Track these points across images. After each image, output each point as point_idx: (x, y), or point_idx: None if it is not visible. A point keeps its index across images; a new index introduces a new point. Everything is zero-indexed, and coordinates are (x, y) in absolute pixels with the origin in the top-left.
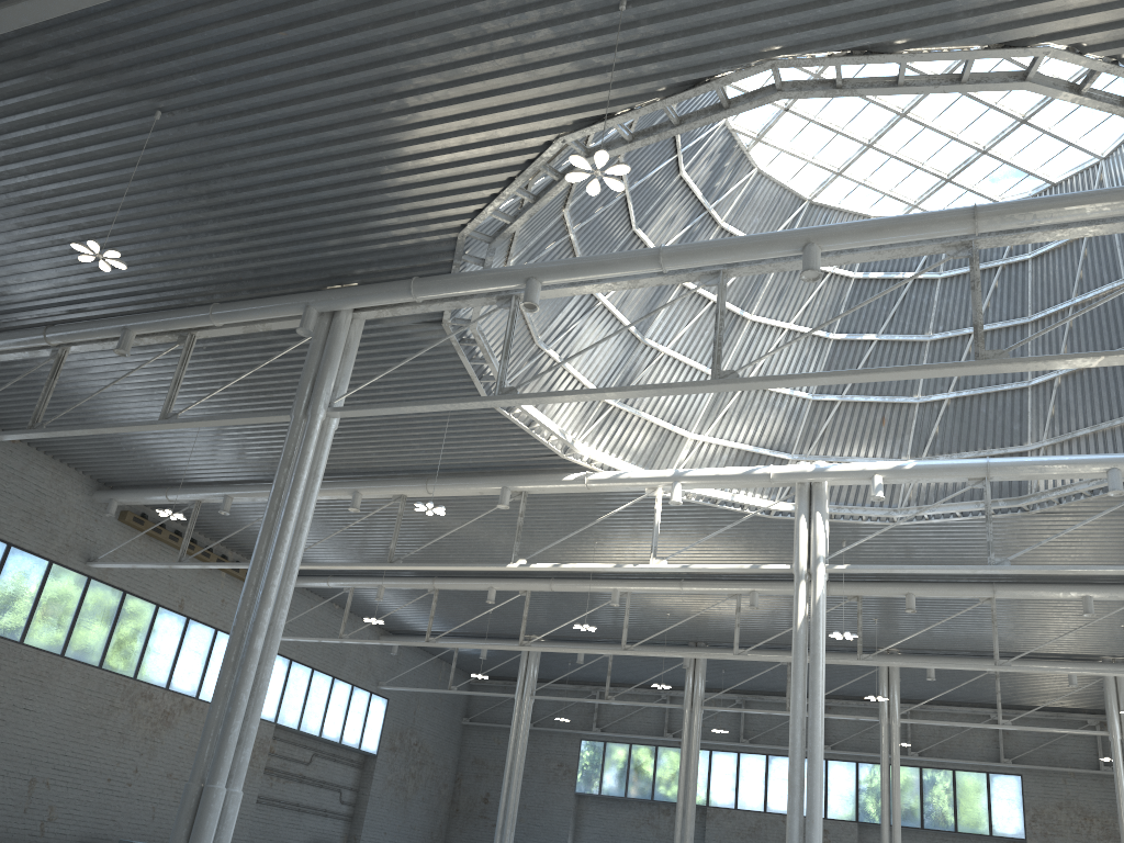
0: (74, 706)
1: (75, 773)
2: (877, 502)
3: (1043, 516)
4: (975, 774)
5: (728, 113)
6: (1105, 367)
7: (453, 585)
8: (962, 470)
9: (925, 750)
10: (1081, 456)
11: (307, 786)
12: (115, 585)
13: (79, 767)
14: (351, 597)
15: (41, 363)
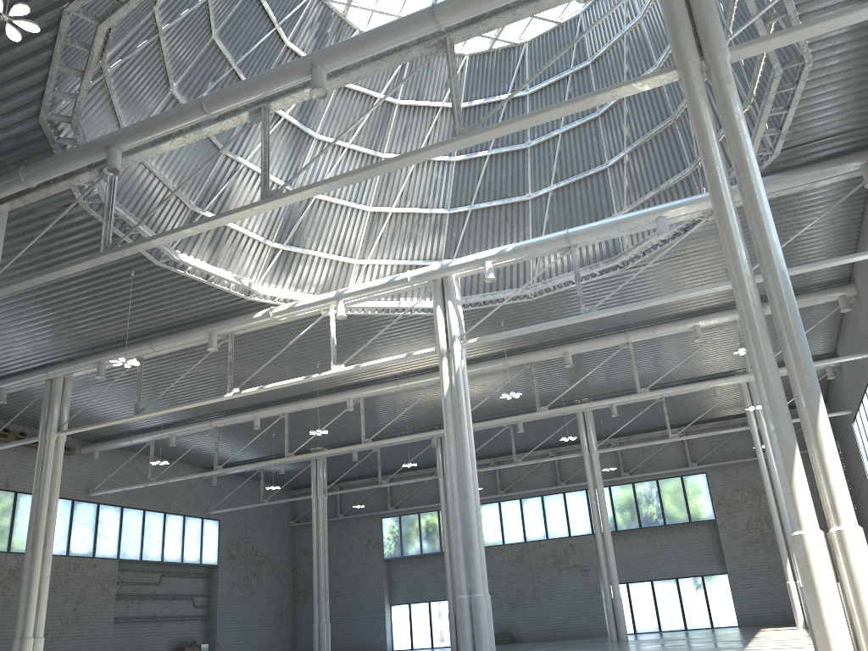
0: None
1: None
2: (514, 285)
3: (637, 269)
4: (672, 479)
5: None
6: (656, 139)
7: (227, 421)
8: (549, 243)
9: (634, 469)
10: (635, 212)
11: (161, 601)
12: None
13: None
14: (153, 448)
15: None
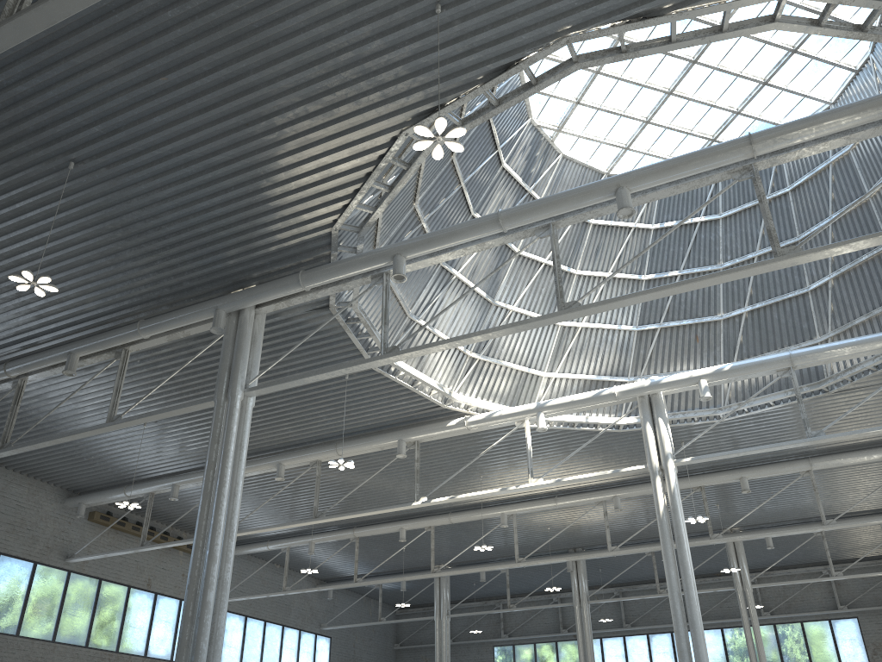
0: None
1: None
2: (704, 404)
3: (840, 394)
4: (819, 622)
5: (537, 88)
6: (867, 265)
7: (370, 531)
8: (770, 364)
9: (775, 609)
10: (865, 336)
11: None
12: (92, 575)
13: None
14: (288, 555)
15: (5, 394)
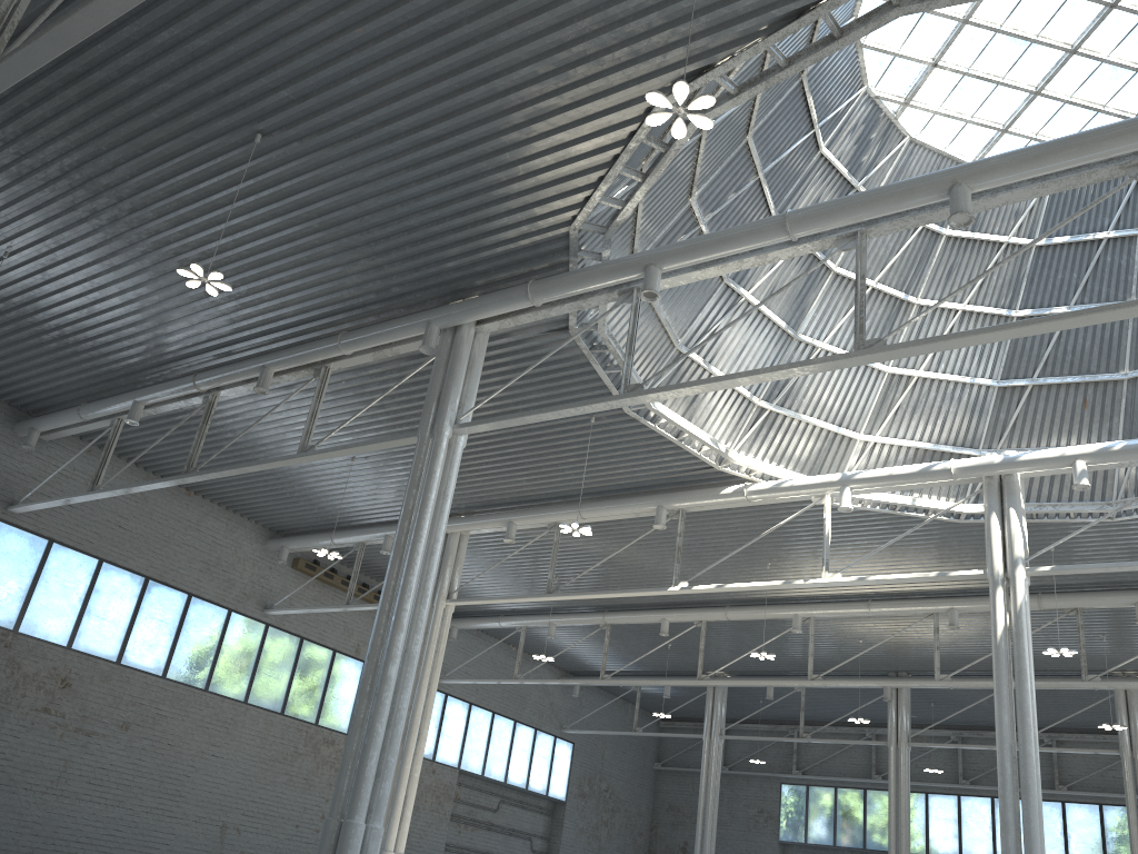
0: (259, 752)
1: (263, 819)
2: (1087, 496)
3: None
4: None
5: (841, 43)
6: None
7: (625, 619)
8: None
9: None
10: None
11: (496, 834)
12: (292, 632)
13: (267, 813)
14: (524, 636)
15: (194, 411)
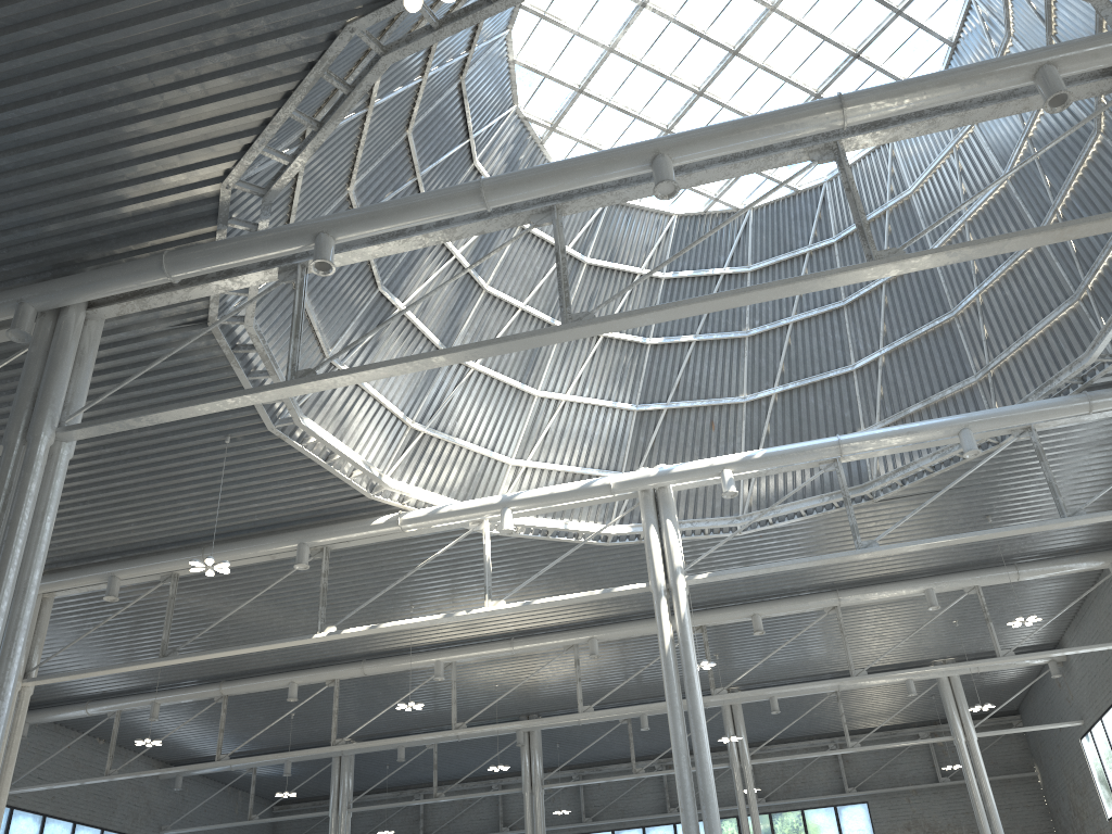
0: None
1: None
2: (718, 512)
3: (886, 503)
4: (823, 810)
5: None
6: (927, 338)
7: (246, 687)
8: (814, 451)
9: (772, 794)
10: (931, 420)
11: None
12: None
13: None
14: (118, 723)
15: None
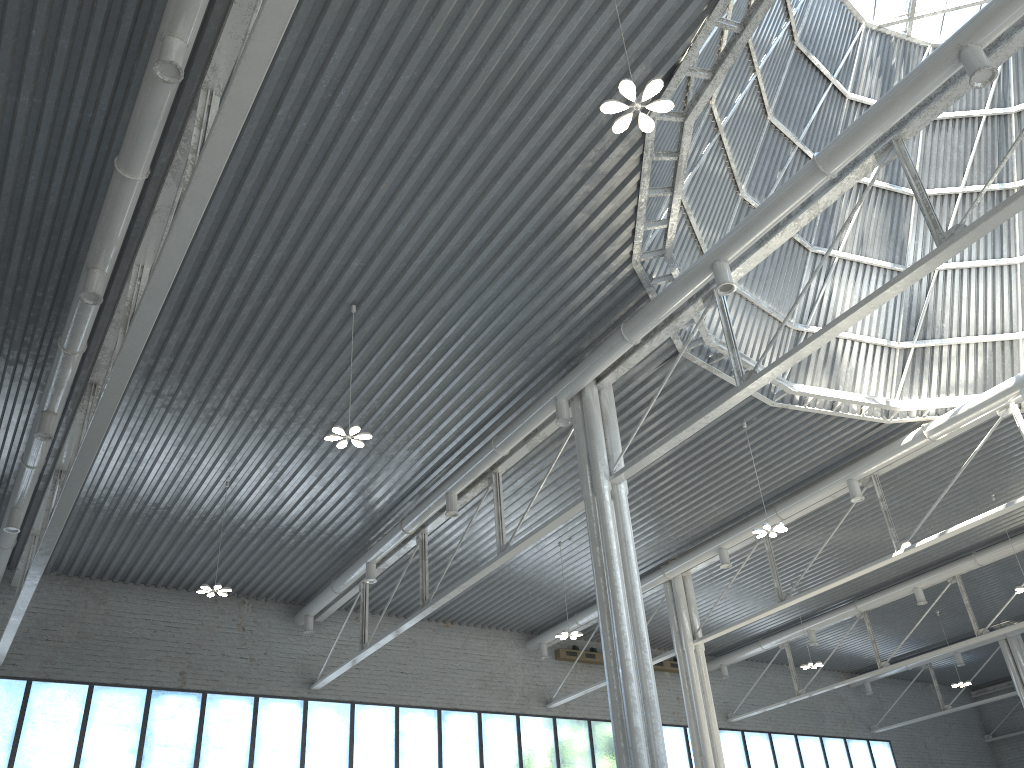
0: None
1: None
2: None
3: None
4: None
5: None
6: None
7: (877, 601)
8: None
9: None
10: None
11: None
12: (578, 717)
13: None
14: (790, 652)
15: (413, 552)
